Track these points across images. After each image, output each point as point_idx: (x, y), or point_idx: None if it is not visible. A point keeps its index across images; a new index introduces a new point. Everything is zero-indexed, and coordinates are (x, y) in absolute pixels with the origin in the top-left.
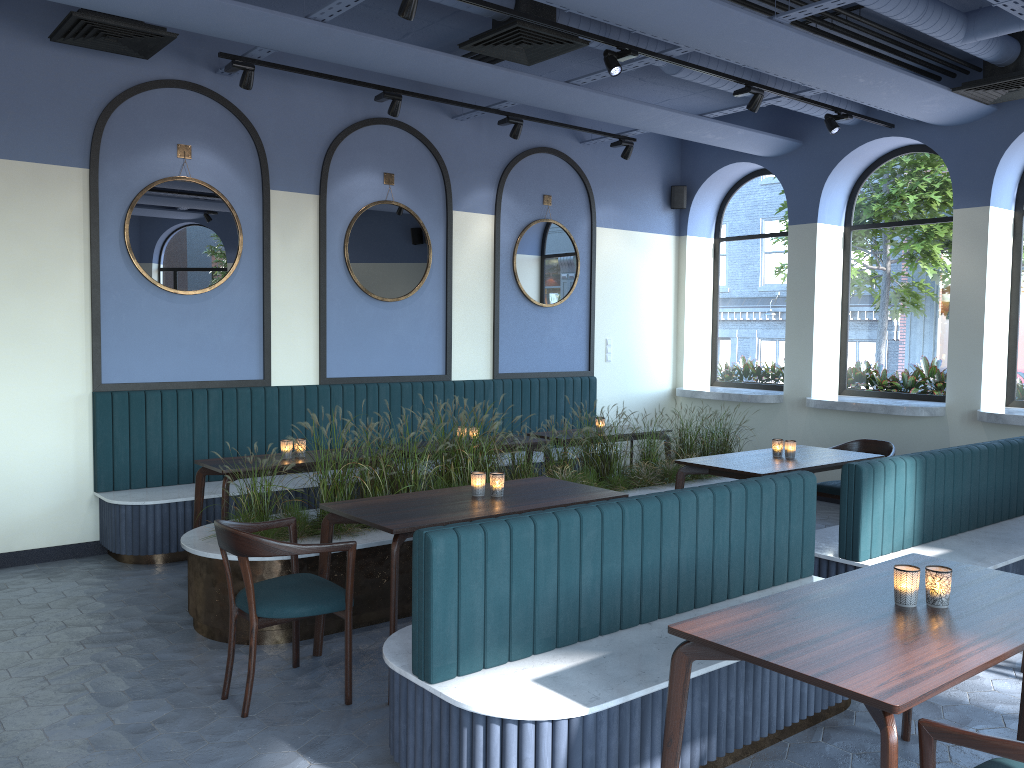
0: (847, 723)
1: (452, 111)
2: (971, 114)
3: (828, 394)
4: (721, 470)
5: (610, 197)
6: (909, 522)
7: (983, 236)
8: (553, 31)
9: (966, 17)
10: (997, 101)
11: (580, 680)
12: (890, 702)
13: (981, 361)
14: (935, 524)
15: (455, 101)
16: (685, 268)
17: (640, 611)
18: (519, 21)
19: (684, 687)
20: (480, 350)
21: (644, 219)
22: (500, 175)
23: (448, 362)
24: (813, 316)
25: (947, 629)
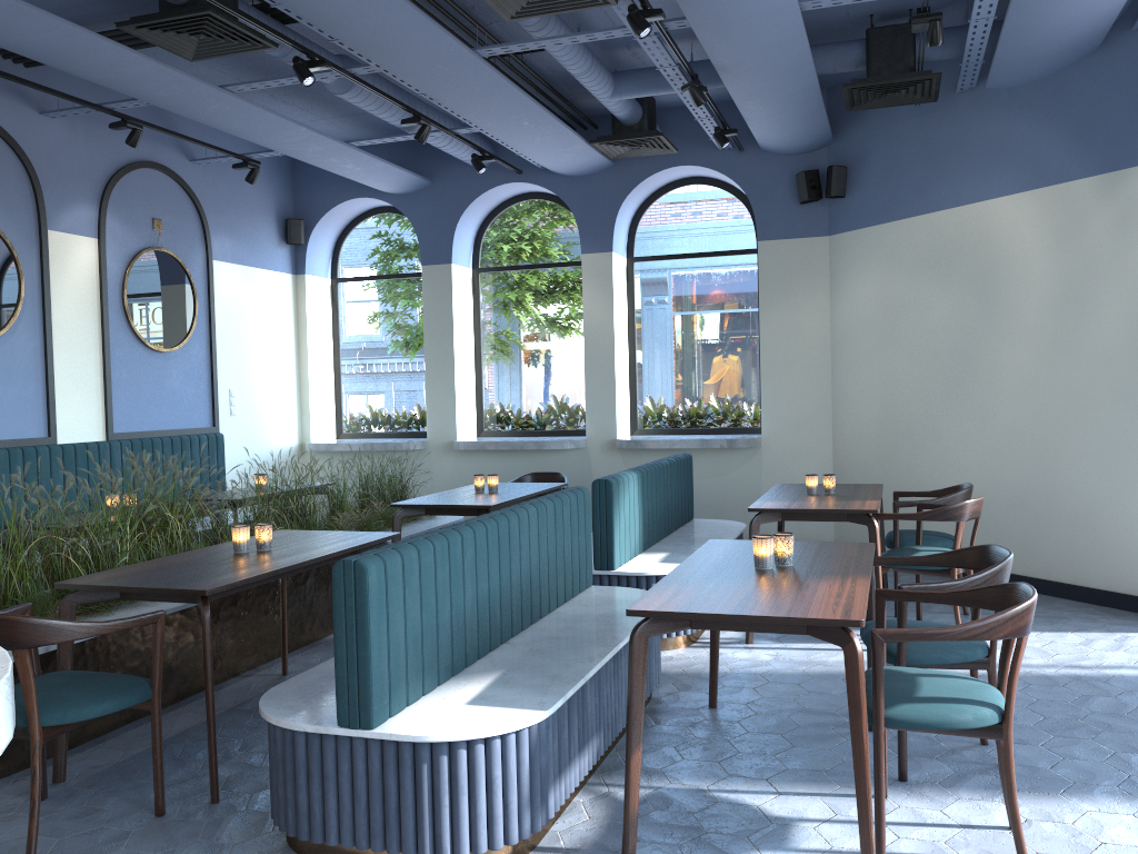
0: (662, 707)
1: (40, 105)
2: (595, 167)
3: (469, 437)
4: (447, 507)
5: (225, 226)
6: (637, 531)
7: (609, 279)
8: (245, 26)
9: (613, 76)
10: (618, 157)
11: (509, 694)
12: (856, 619)
13: (615, 394)
14: (649, 532)
15: (61, 92)
16: (306, 310)
17: (500, 631)
18: (212, 8)
19: (644, 665)
20: (90, 405)
21: (261, 254)
22: (102, 190)
23: (52, 421)
24: (454, 358)
25: (815, 576)
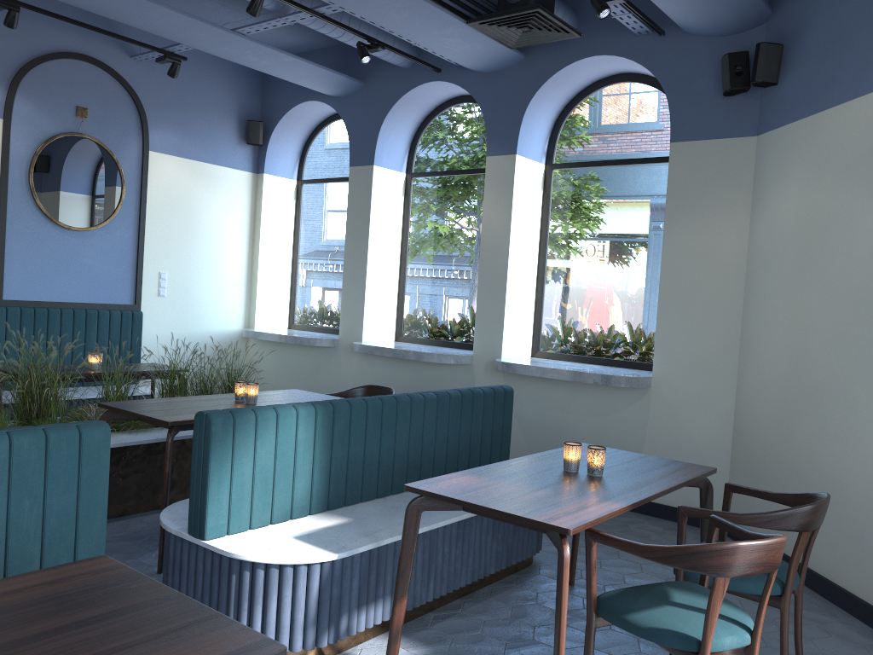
0: None
1: None
2: (500, 59)
3: (383, 340)
4: (135, 416)
5: (170, 122)
6: (303, 485)
7: (510, 184)
8: None
9: None
10: (519, 45)
11: None
12: None
13: (504, 310)
14: (350, 486)
15: None
16: (261, 207)
17: None
18: None
19: None
20: None
21: (214, 151)
22: (14, 75)
23: None
24: (367, 260)
25: None
